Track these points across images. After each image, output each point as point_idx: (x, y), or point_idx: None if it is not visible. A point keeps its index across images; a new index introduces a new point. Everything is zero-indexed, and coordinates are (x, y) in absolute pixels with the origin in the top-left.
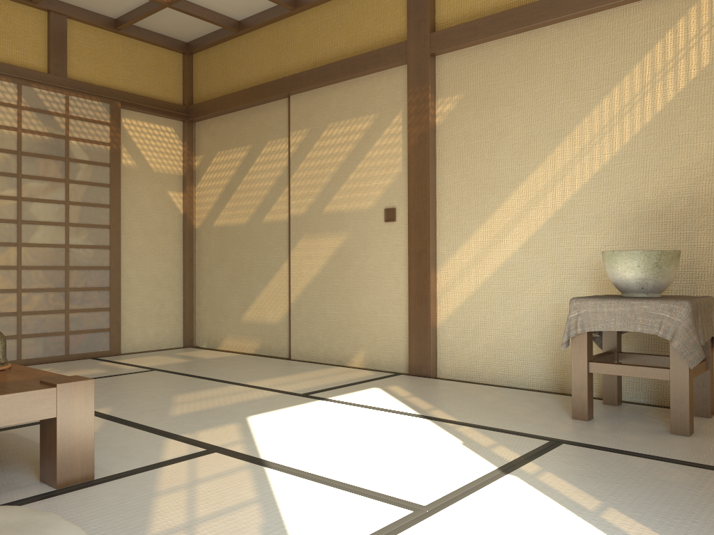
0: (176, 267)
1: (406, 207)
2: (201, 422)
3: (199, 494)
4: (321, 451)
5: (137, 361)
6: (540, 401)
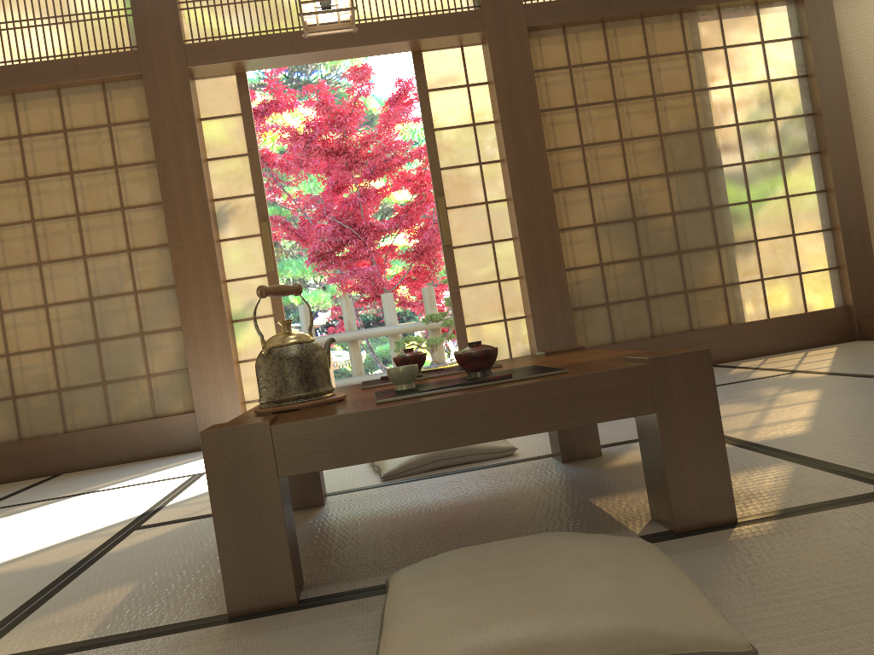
0: None
1: None
2: None
3: None
4: (86, 518)
5: None
6: None
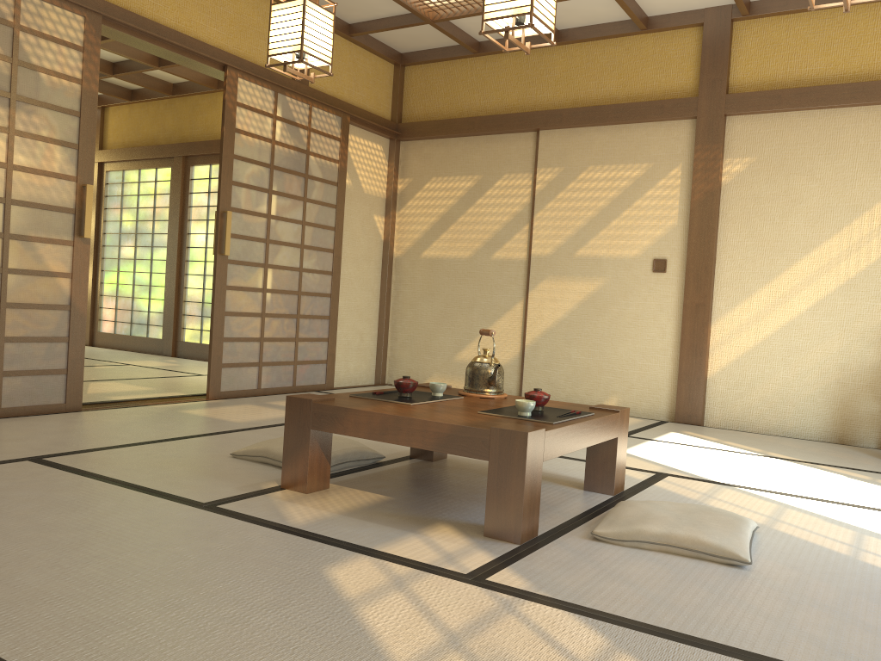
0: (374, 298)
1: (679, 259)
2: None
3: (731, 502)
4: (750, 478)
5: None
6: (840, 449)
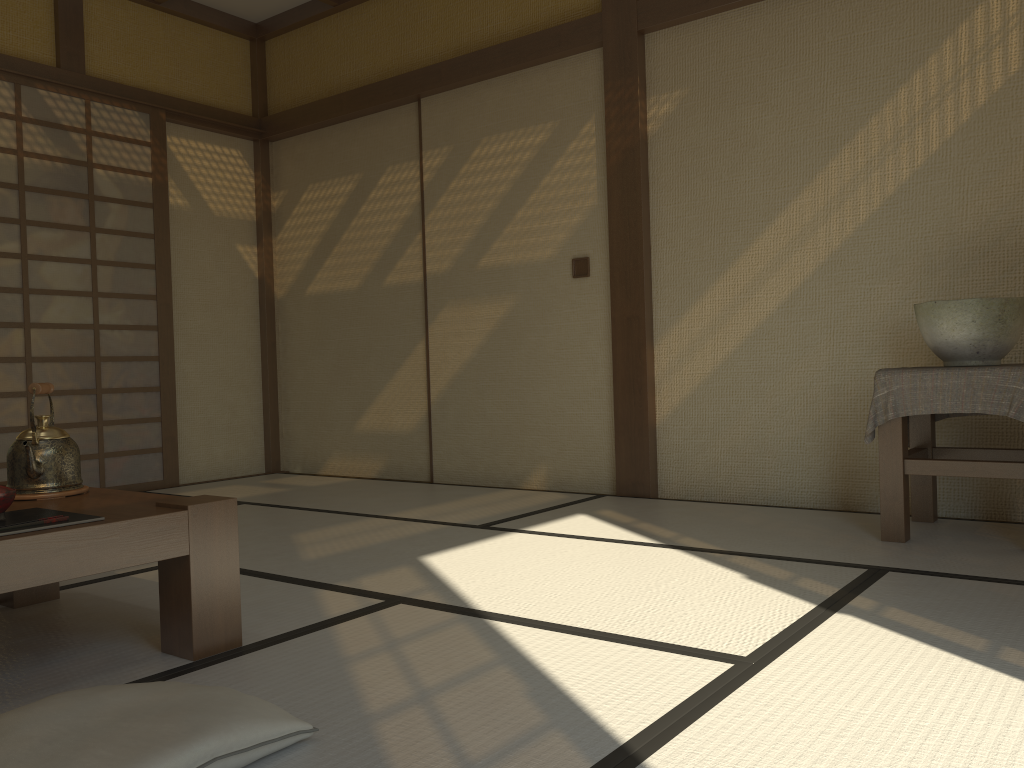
0: (251, 357)
1: (604, 255)
2: (355, 566)
3: (410, 657)
4: (554, 595)
5: (209, 493)
6: (823, 521)
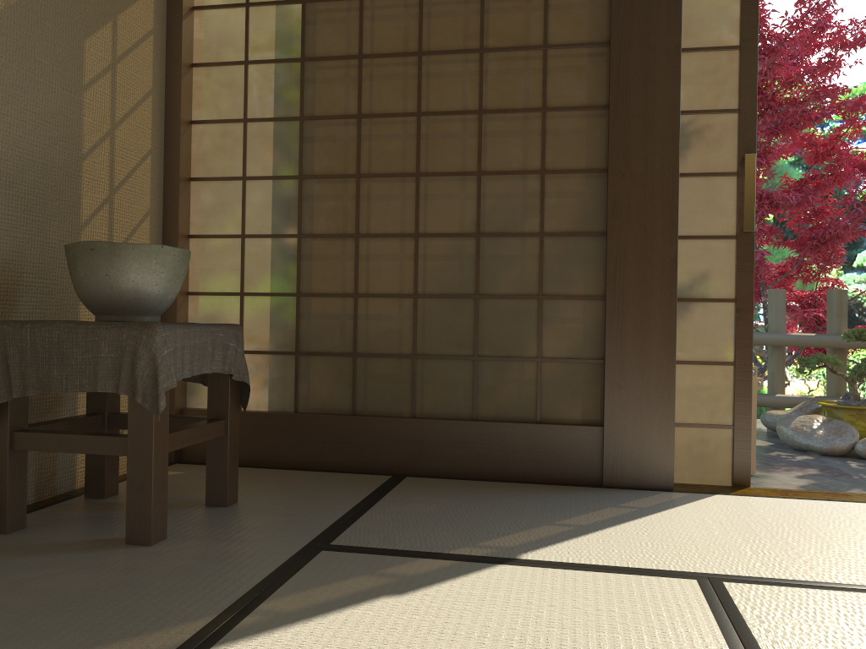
0: None
1: None
2: None
3: None
4: None
5: None
6: None
